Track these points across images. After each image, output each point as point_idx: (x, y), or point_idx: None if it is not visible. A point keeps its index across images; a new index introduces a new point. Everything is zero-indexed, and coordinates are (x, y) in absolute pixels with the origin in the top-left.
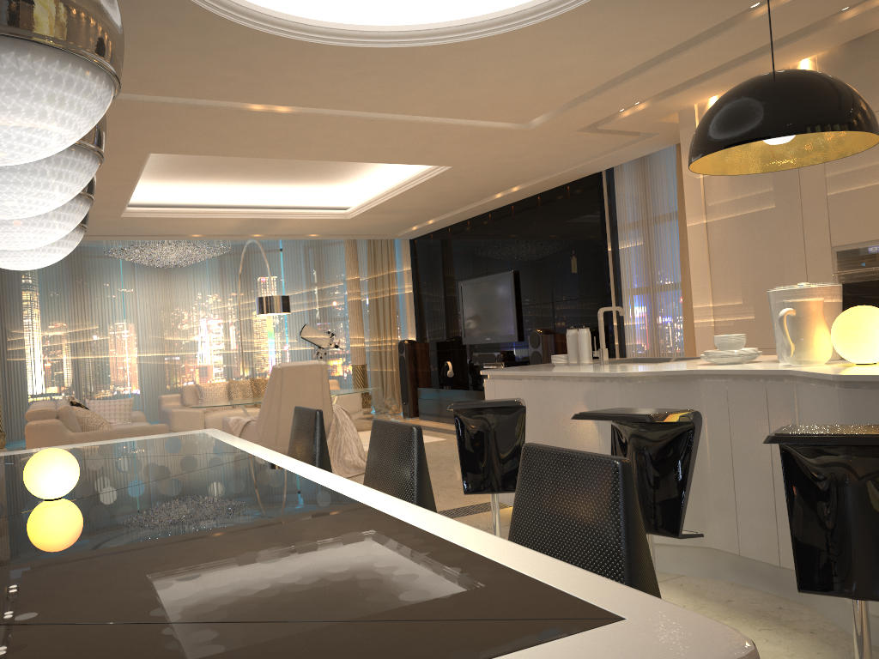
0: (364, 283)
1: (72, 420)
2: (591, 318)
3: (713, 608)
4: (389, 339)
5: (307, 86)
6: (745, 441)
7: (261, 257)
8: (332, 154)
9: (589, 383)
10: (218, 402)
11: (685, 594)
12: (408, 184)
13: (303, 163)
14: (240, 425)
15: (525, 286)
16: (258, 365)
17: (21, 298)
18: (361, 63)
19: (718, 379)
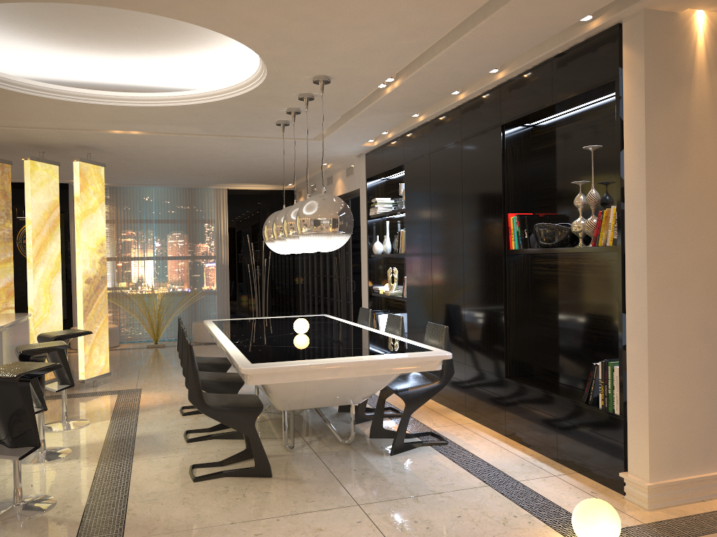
0: None
1: None
2: None
3: None
4: None
5: None
6: None
7: None
8: None
9: None
10: None
11: None
12: None
13: None
14: None
15: None
16: None
17: None
18: None
19: None
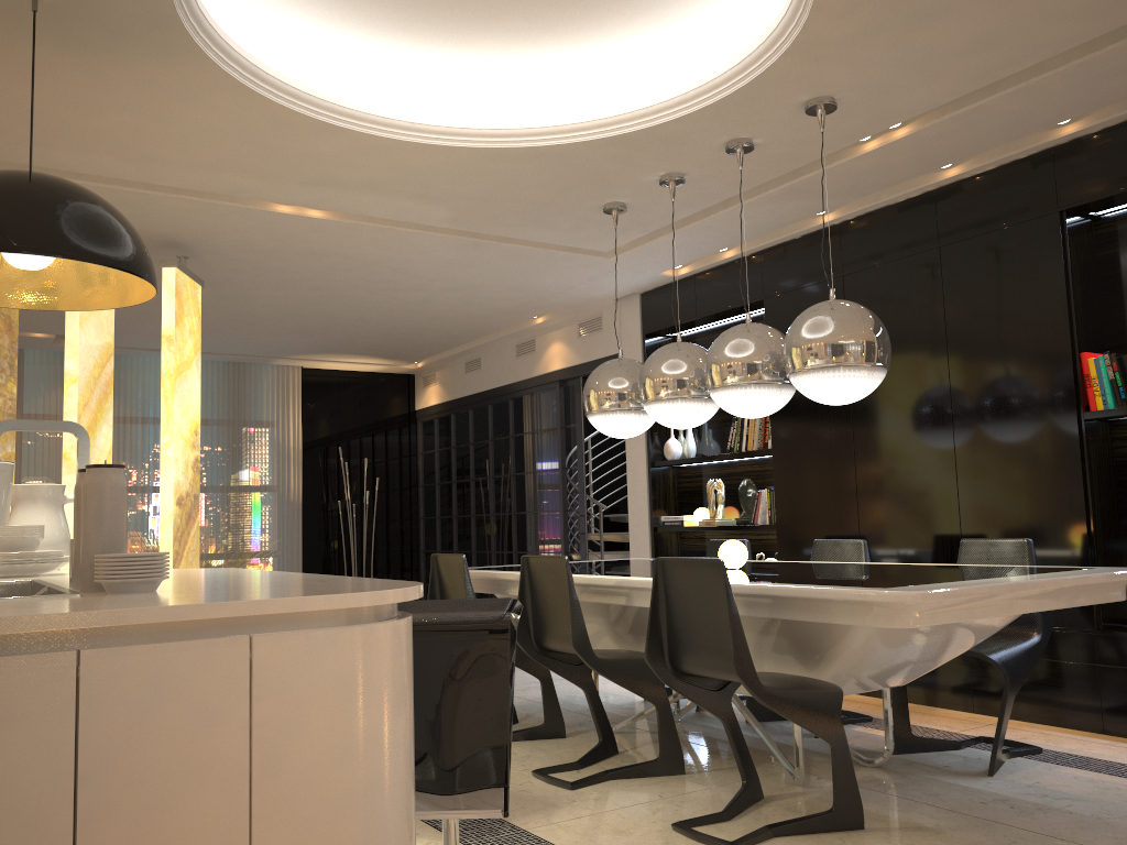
0: None
1: None
2: None
3: None
4: None
5: None
6: None
7: None
8: None
9: None
10: None
11: None
12: None
13: None
14: None
15: None
16: None
17: None
18: None
19: None
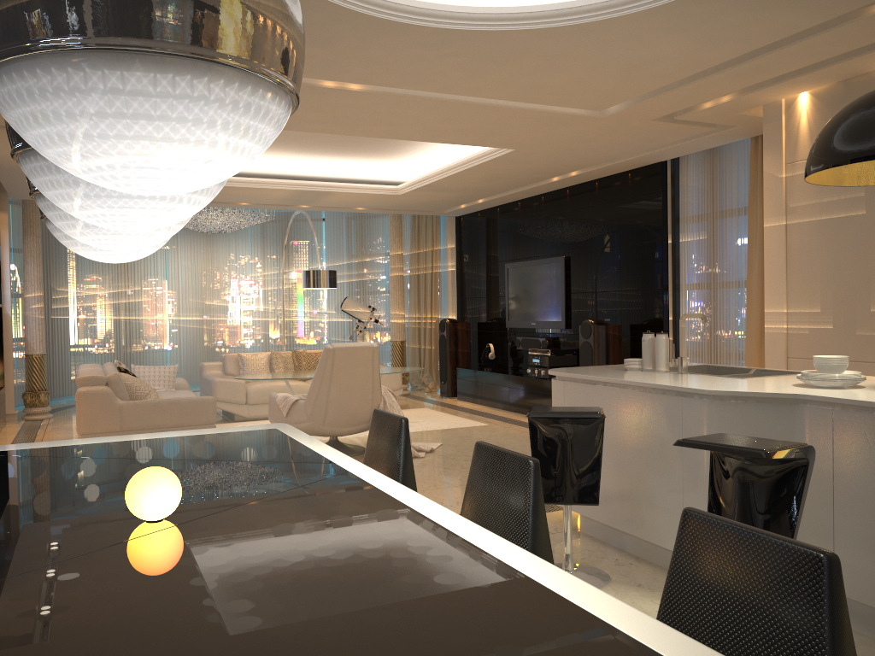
0: (406, 258)
1: (121, 388)
2: (646, 311)
3: None
4: (429, 316)
5: (385, 65)
6: (850, 475)
7: (303, 226)
8: (396, 133)
9: (674, 397)
10: (262, 375)
11: None
12: (465, 164)
13: (359, 137)
14: (288, 402)
15: (576, 273)
16: (296, 334)
17: (66, 256)
18: (446, 44)
19: (822, 406)
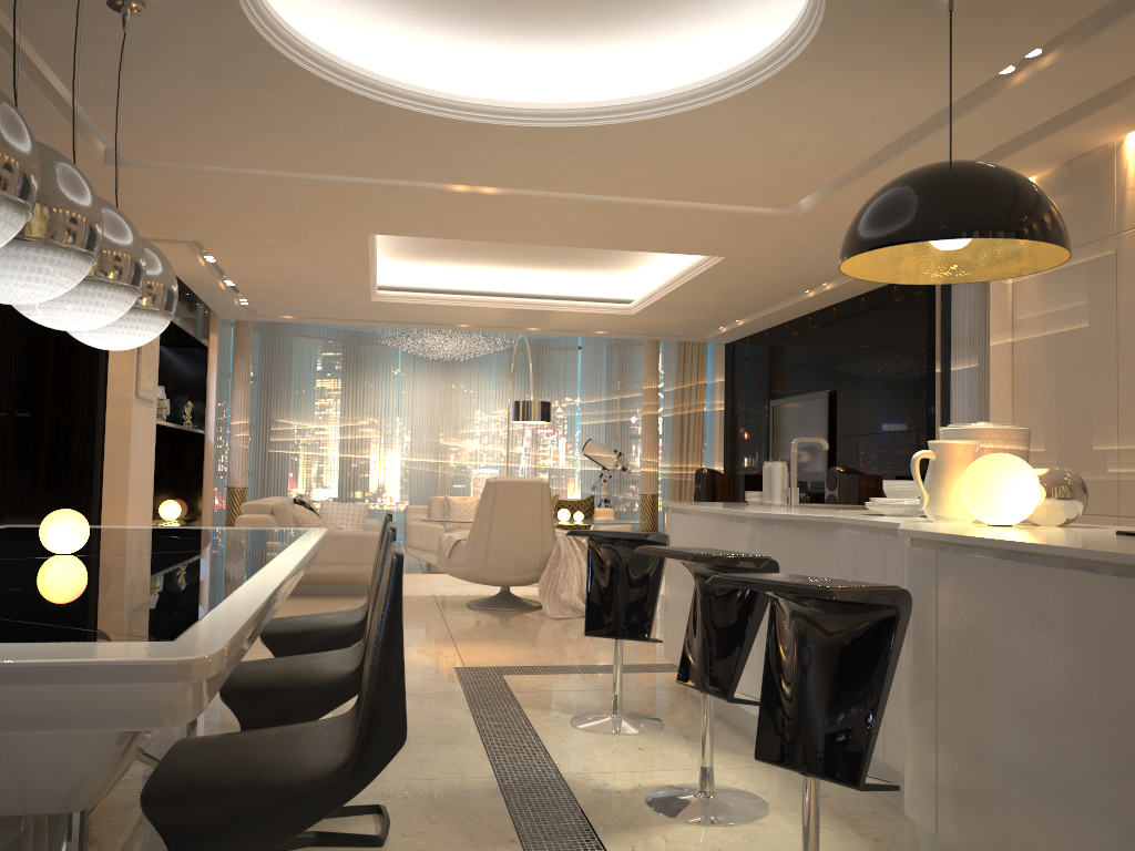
0: (670, 395)
1: (286, 518)
2: (909, 459)
3: (796, 800)
4: (690, 466)
5: (500, 166)
6: None
7: (556, 355)
8: (570, 240)
9: (735, 523)
10: (454, 518)
11: (783, 781)
12: (685, 277)
13: (568, 247)
14: (451, 543)
15: (841, 411)
16: None
17: (289, 384)
18: (547, 142)
19: (851, 530)
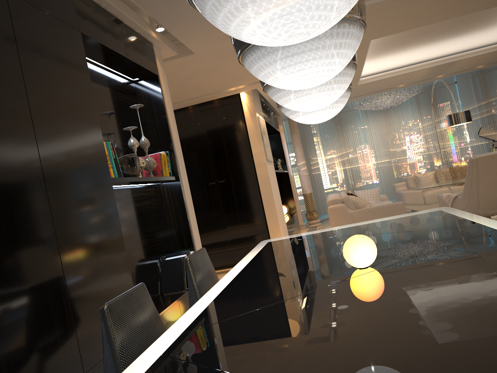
0: None
1: (350, 203)
2: None
3: None
4: None
5: None
6: None
7: (442, 90)
8: (496, 1)
9: None
10: (431, 185)
11: None
12: None
13: (469, 18)
14: (451, 198)
15: None
16: (450, 158)
17: (313, 141)
18: None
19: None
